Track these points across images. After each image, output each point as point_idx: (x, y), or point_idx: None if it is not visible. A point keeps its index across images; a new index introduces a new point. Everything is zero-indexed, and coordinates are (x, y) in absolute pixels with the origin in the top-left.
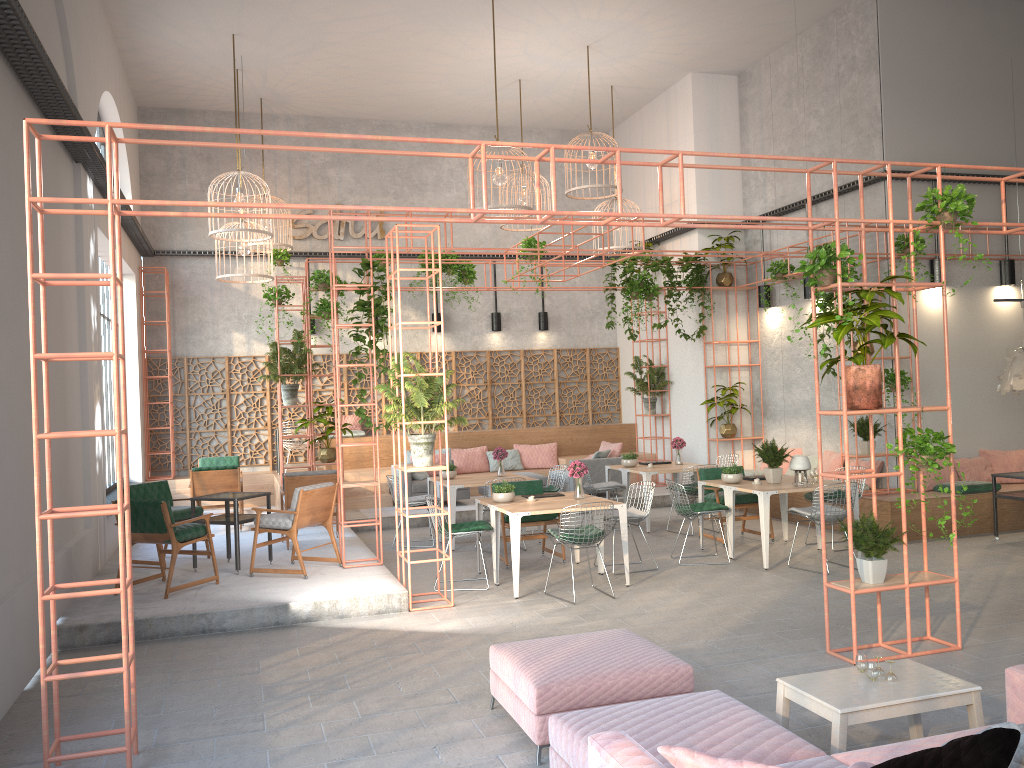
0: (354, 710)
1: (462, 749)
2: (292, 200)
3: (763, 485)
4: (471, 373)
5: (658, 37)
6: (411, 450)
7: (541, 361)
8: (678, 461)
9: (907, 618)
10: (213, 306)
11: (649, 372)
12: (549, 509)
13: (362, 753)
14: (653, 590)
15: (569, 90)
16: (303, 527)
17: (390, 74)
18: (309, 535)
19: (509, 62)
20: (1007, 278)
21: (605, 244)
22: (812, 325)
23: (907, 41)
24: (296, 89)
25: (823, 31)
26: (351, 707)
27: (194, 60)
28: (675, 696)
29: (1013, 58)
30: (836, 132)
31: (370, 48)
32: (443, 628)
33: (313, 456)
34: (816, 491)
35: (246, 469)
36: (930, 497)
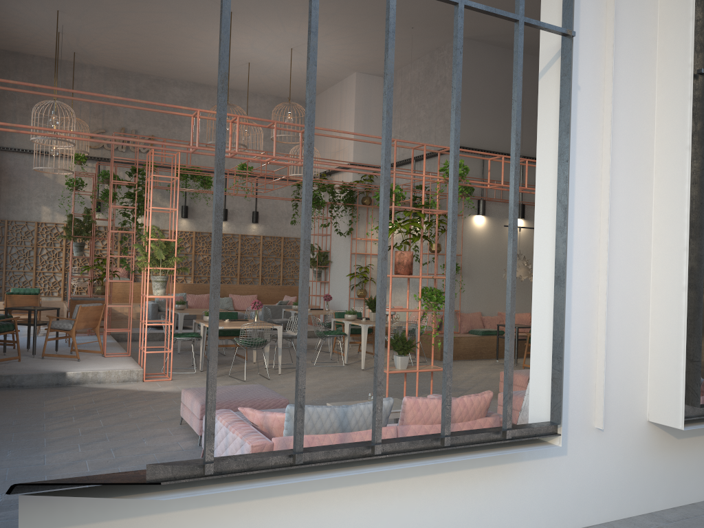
0: (100, 423)
1: (159, 439)
2: (91, 122)
3: (367, 322)
4: (205, 246)
5: (335, 49)
6: (152, 285)
7: (252, 242)
8: (327, 308)
9: (416, 388)
10: (29, 187)
11: (318, 254)
12: (235, 326)
13: (101, 440)
14: (293, 377)
15: (281, 73)
16: (80, 329)
17: (164, 48)
18: (84, 340)
19: (242, 51)
20: (520, 214)
21: (299, 172)
22: (378, 227)
23: (474, 72)
24: (99, 50)
25: (431, 59)
26: (98, 422)
27: (29, 22)
28: (272, 409)
29: (533, 89)
30: (433, 119)
31: (151, 31)
32: (162, 390)
33: (91, 290)
34: (398, 328)
35: (44, 298)
36: (464, 336)
